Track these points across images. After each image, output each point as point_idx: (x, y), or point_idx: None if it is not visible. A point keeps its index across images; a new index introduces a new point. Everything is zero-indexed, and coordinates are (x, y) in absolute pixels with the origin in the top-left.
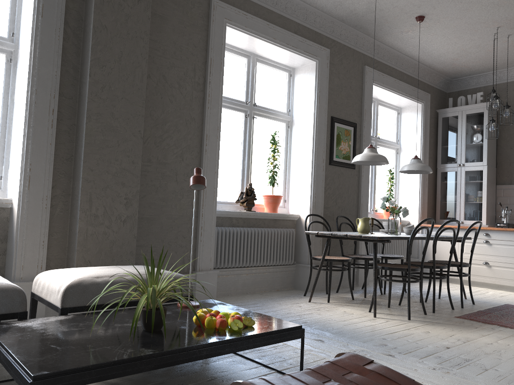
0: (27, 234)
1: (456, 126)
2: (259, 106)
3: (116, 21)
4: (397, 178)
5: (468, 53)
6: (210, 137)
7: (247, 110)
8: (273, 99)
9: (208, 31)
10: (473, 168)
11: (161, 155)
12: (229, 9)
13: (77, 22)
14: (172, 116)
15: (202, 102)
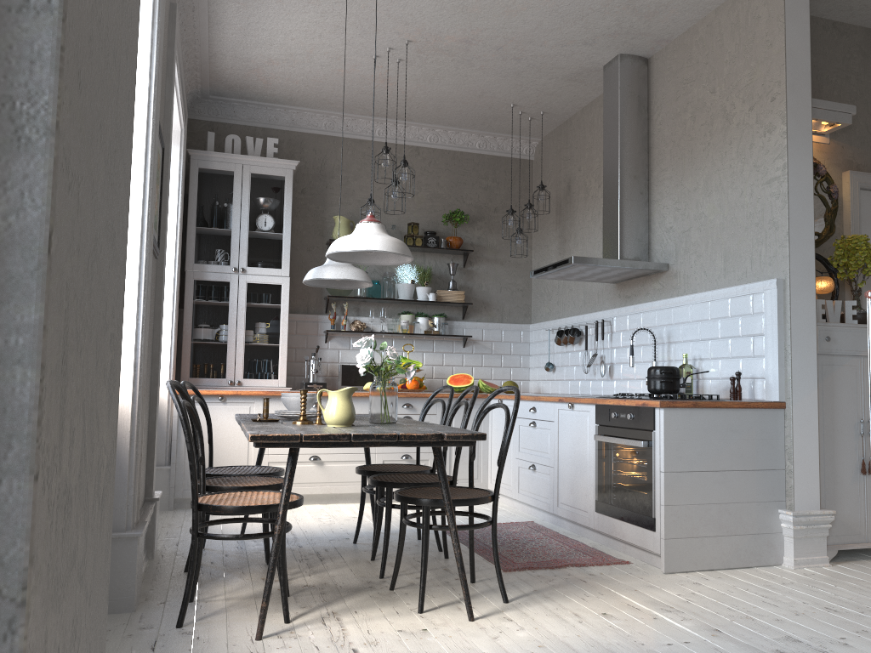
0: None
1: (229, 192)
2: None
3: None
4: None
5: (307, 61)
6: None
7: None
8: None
9: None
10: (264, 279)
11: None
12: None
13: None
14: None
15: None
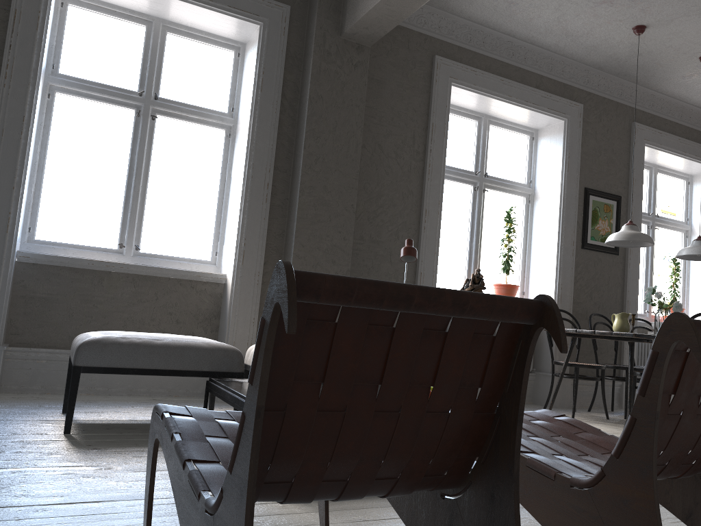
0: (239, 310)
1: None
2: (492, 177)
3: (331, 90)
4: (686, 271)
5: None
6: (429, 213)
7: (476, 181)
8: (520, 169)
9: (430, 93)
10: None
11: (374, 232)
12: (455, 66)
13: (293, 94)
14: (388, 189)
15: (421, 173)
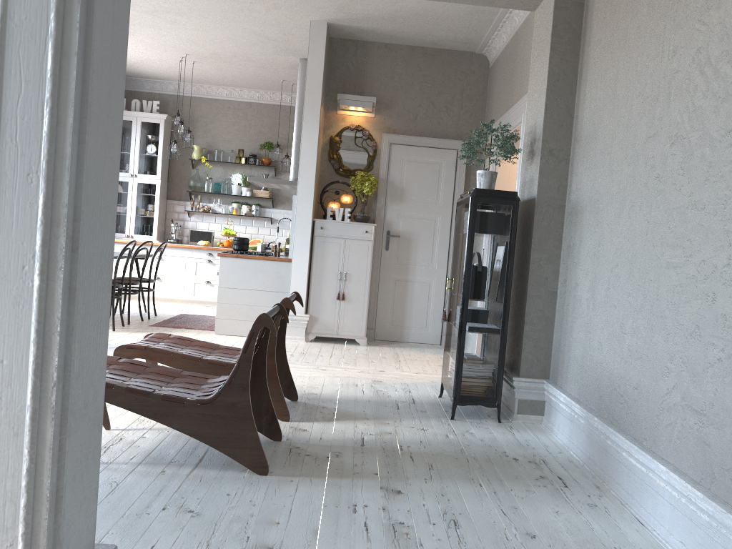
0: None
1: (129, 132)
2: None
3: None
4: None
5: (152, 62)
6: None
7: None
8: None
9: None
10: (147, 180)
11: None
12: None
13: None
14: None
15: None
